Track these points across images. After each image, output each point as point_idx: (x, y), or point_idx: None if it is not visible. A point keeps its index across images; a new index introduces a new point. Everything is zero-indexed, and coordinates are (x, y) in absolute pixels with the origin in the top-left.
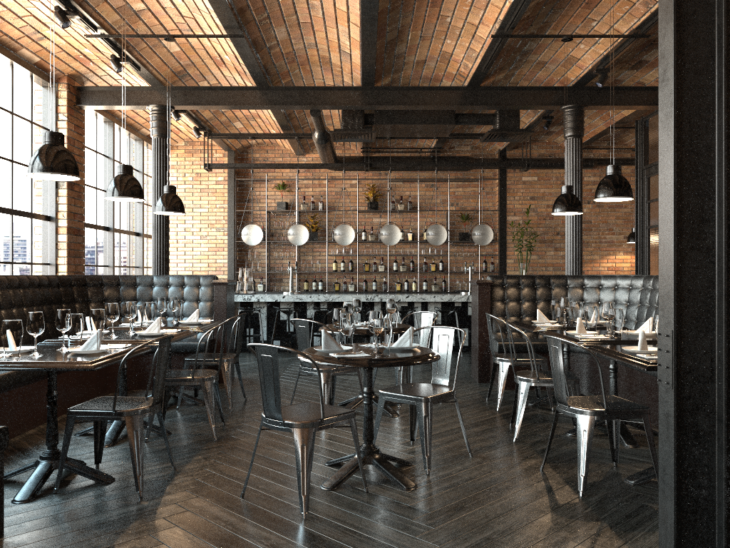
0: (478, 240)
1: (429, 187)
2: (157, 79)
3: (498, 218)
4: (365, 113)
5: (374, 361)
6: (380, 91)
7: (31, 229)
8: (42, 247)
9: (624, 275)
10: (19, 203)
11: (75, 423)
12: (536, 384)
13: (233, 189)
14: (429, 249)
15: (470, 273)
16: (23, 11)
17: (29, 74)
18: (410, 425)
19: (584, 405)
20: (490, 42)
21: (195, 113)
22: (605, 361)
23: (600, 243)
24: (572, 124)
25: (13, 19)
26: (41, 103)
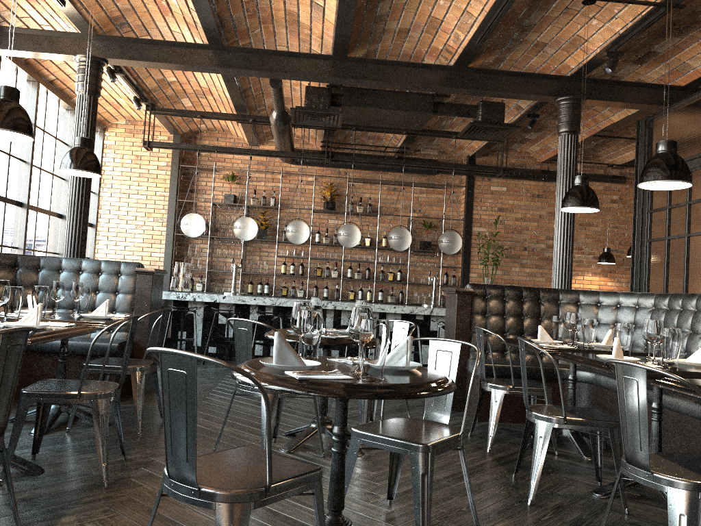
0: (446, 247)
1: (391, 190)
2: (88, 23)
3: (463, 228)
4: (332, 93)
5: (361, 388)
6: (353, 63)
7: None
8: None
9: (628, 292)
10: None
11: None
12: (561, 426)
13: (176, 176)
14: (388, 256)
15: (434, 284)
16: None
17: None
18: (388, 477)
19: (674, 472)
20: (494, 1)
21: (136, 79)
22: (614, 394)
23: None
24: (569, 118)
25: None
26: None
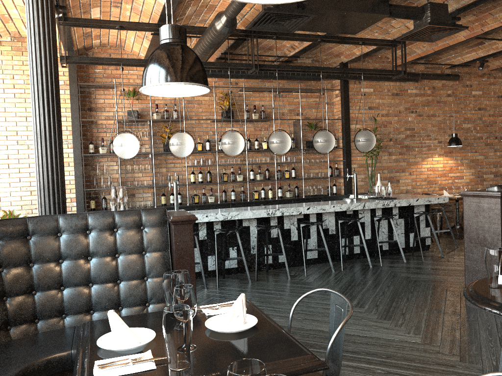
0: (365, 146)
1: (277, 97)
2: None
3: (342, 127)
4: None
5: None
6: None
7: None
8: None
9: None
10: None
11: None
12: None
13: (77, 95)
14: (284, 157)
15: (355, 180)
16: None
17: None
18: None
19: None
20: None
21: None
22: None
23: (421, 148)
24: None
25: None
26: None
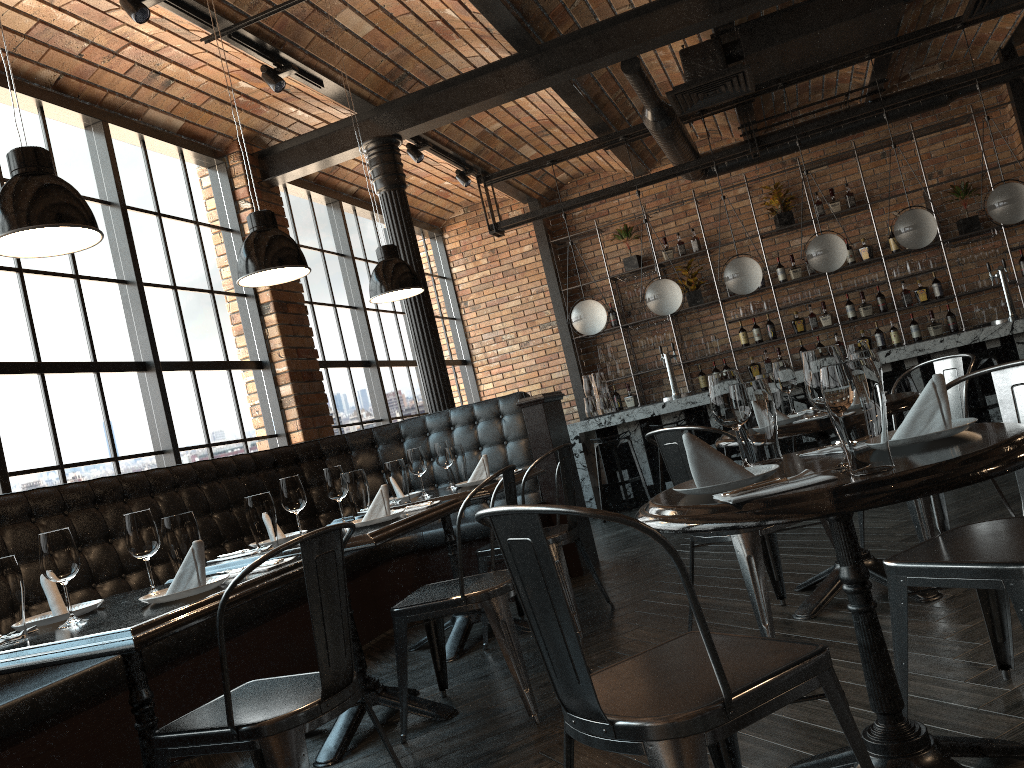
0: (1004, 214)
1: (878, 159)
2: (360, 96)
3: None
4: (723, 44)
5: (850, 493)
6: None
7: (232, 387)
8: (259, 412)
9: None
10: (202, 349)
11: (175, 763)
12: None
13: (550, 258)
14: (906, 265)
15: (1002, 282)
16: (114, 40)
17: (176, 151)
18: (989, 632)
19: None
20: None
21: (449, 146)
22: None
23: None
24: None
25: (107, 60)
26: (208, 192)
